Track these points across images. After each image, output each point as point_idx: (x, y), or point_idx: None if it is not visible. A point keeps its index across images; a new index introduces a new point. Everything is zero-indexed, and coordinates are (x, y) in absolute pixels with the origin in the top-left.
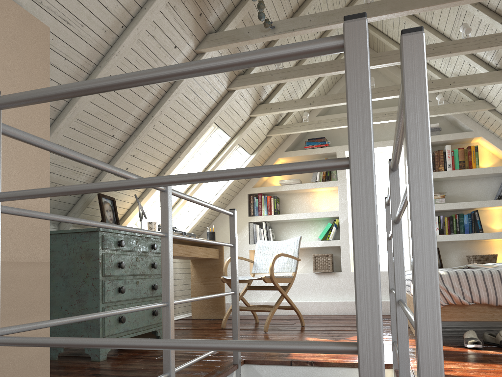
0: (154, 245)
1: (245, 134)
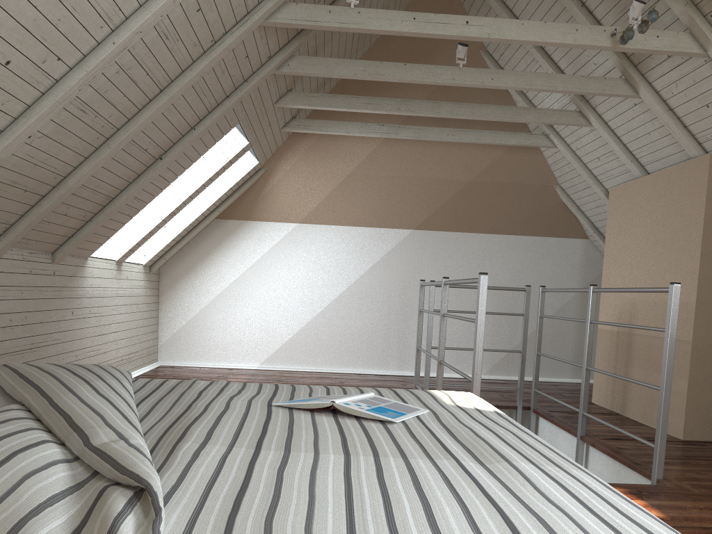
0: None
1: None
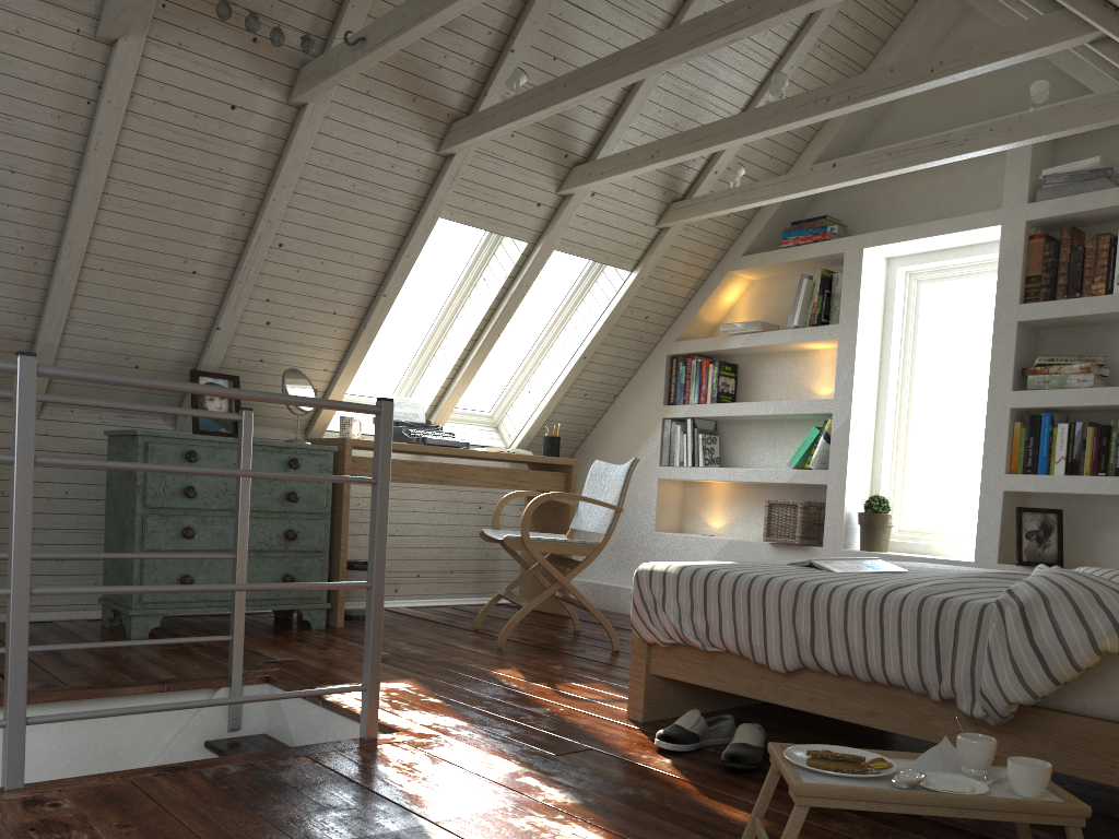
0: (291, 461)
1: (562, 233)
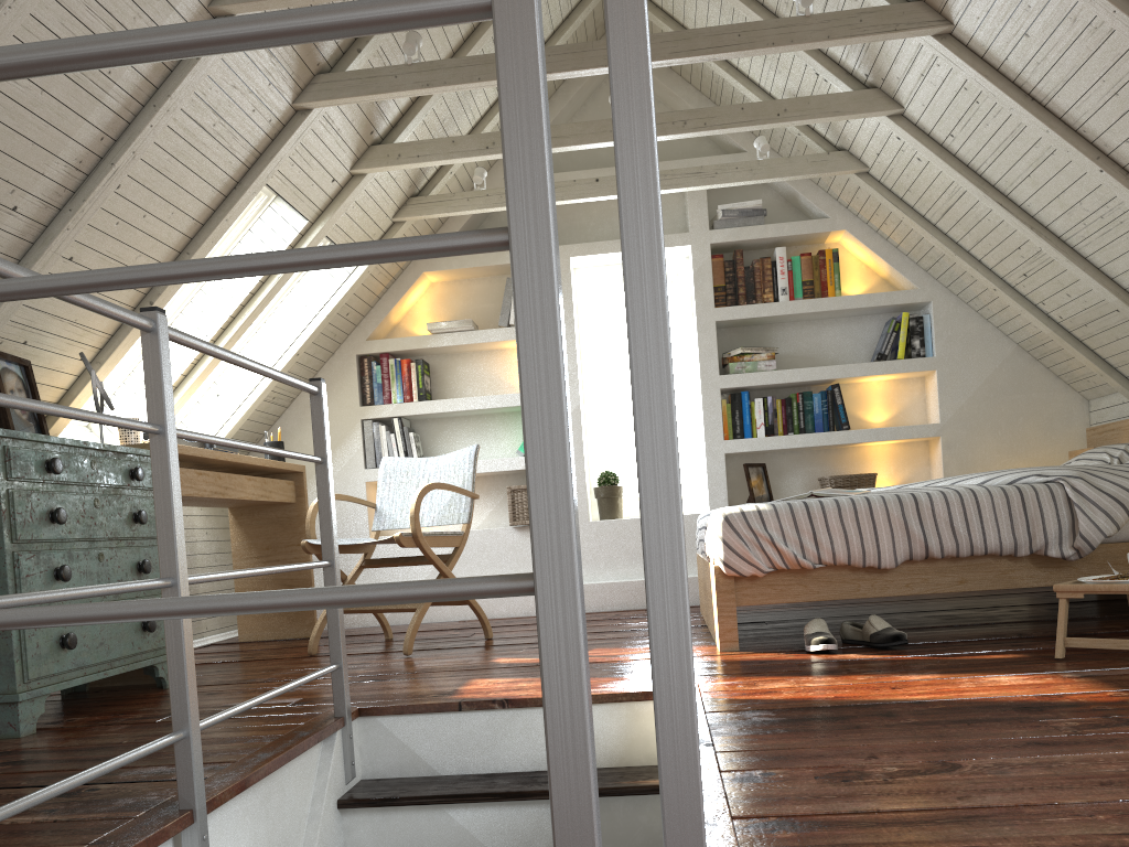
0: (136, 471)
1: (342, 214)
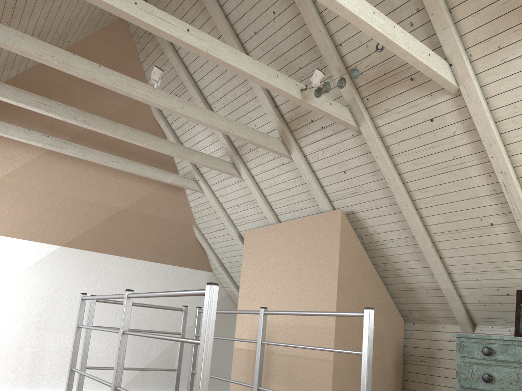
0: None
1: None
